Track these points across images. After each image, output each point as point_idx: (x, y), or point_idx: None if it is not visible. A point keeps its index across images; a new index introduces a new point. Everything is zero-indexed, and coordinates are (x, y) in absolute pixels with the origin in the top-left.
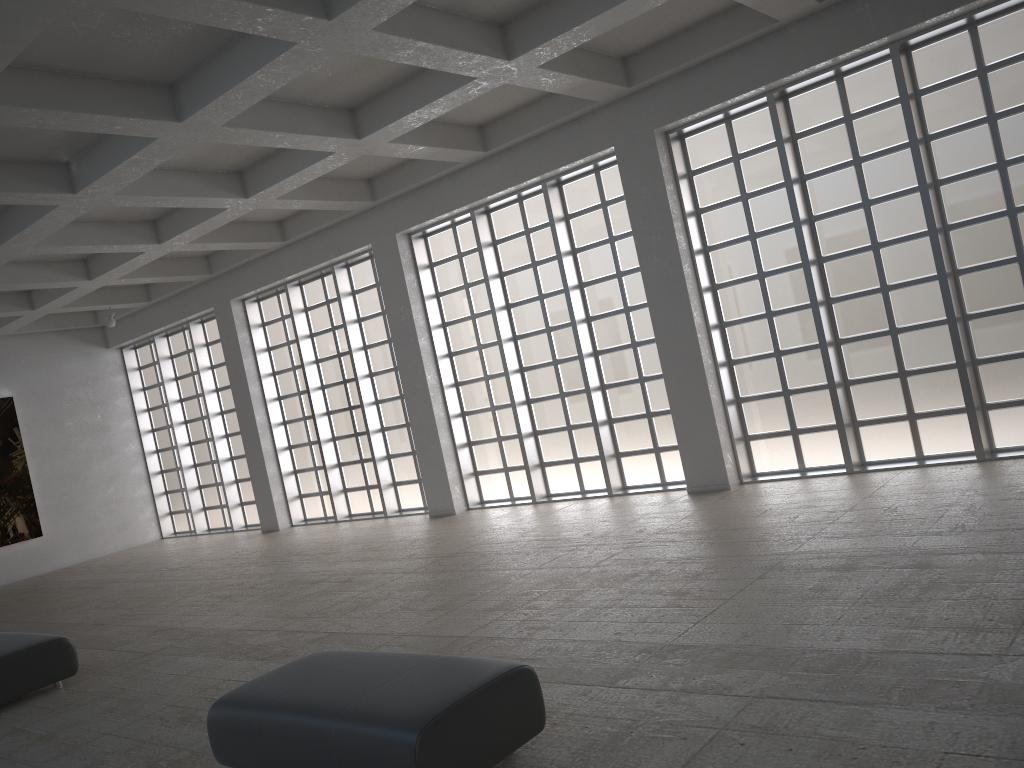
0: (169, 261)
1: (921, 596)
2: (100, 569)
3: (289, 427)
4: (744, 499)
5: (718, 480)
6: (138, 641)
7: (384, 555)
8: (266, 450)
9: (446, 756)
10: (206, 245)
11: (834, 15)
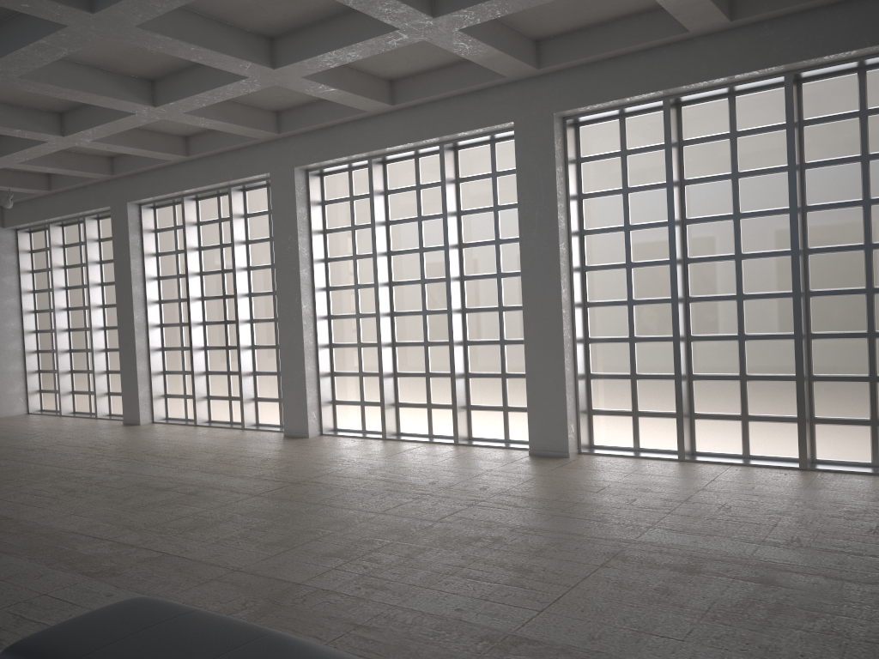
0: (73, 155)
1: (771, 620)
2: None
3: (165, 330)
4: (583, 471)
5: (559, 447)
6: None
7: (234, 470)
8: (139, 348)
9: None
10: (110, 146)
11: (740, 36)
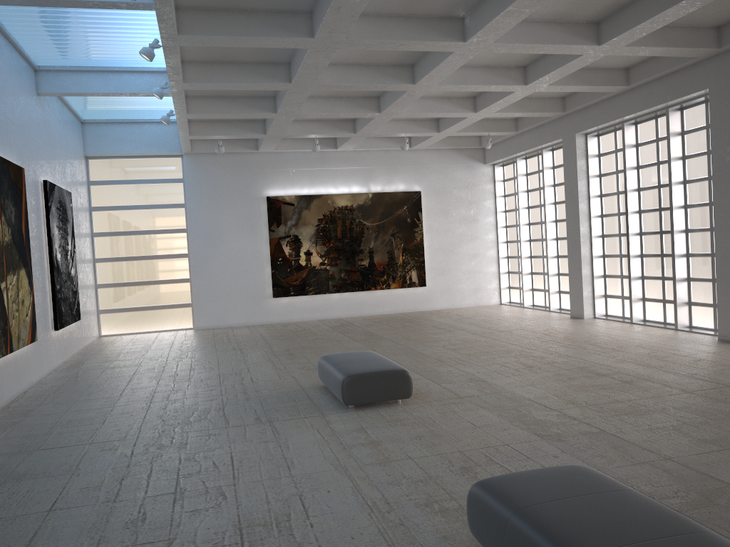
0: (533, 100)
1: None
2: (455, 317)
3: (605, 240)
4: None
5: None
6: (458, 384)
7: (667, 366)
8: (584, 255)
9: None
10: (561, 87)
11: None
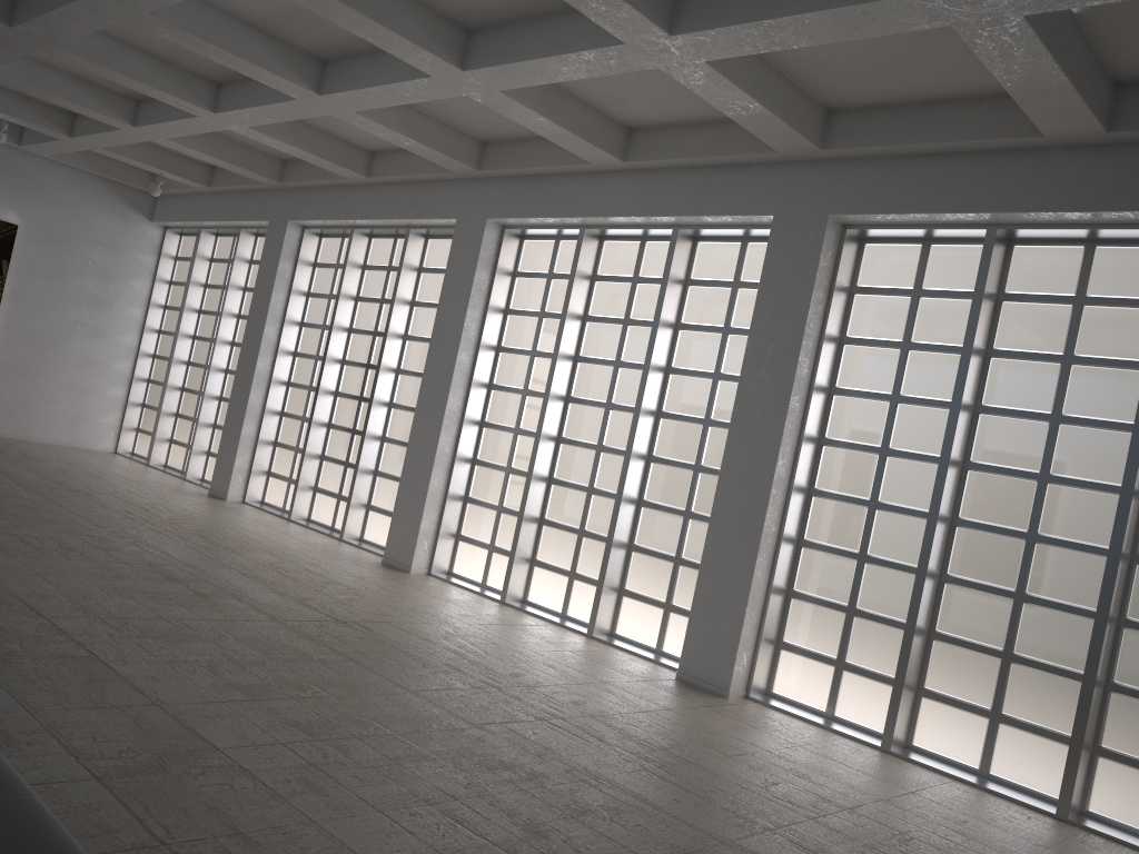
0: (237, 147)
1: None
2: (13, 454)
3: (291, 391)
4: (733, 722)
5: (718, 680)
6: None
7: (281, 584)
8: (252, 405)
9: None
10: (271, 140)
11: (1118, 157)
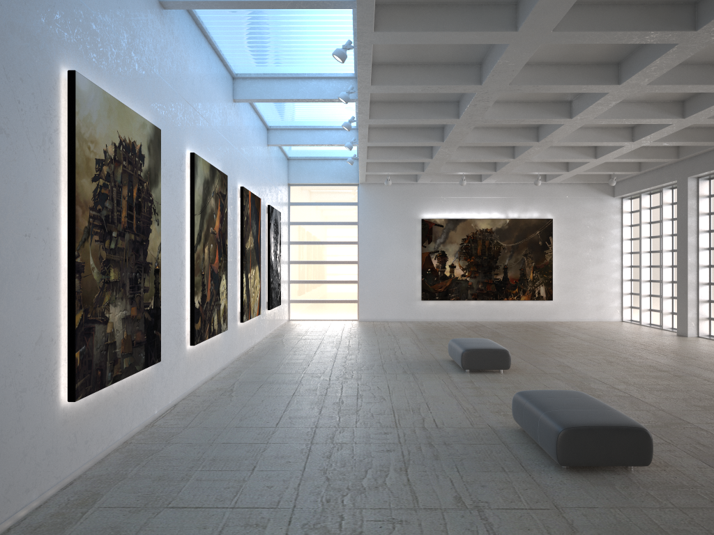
0: (649, 149)
1: None
2: (574, 327)
3: (712, 270)
4: None
5: None
6: (548, 366)
7: None
8: (690, 282)
9: (574, 446)
10: (665, 143)
11: None
